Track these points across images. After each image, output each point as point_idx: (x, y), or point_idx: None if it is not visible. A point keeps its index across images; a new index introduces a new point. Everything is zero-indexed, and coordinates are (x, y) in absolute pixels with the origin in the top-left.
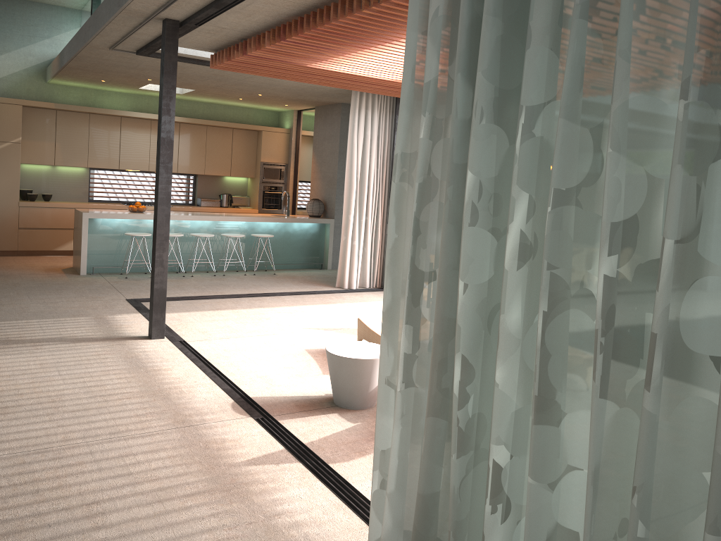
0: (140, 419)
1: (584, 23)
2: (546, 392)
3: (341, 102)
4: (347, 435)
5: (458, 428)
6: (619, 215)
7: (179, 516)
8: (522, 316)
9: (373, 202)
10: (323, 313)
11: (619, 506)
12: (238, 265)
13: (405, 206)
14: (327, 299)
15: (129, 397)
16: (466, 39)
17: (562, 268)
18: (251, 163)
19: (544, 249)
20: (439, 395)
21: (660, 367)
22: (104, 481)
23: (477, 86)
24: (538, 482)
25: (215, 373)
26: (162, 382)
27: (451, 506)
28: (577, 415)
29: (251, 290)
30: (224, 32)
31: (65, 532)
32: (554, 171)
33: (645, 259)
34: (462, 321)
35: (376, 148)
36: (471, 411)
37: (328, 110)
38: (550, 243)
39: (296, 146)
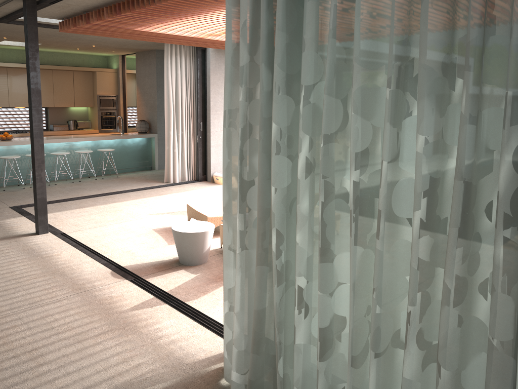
0: (48, 291)
1: (335, 41)
2: (325, 245)
3: (155, 49)
4: (193, 282)
5: (277, 270)
6: (359, 148)
7: (95, 349)
8: (309, 204)
9: (186, 121)
10: (159, 202)
11: (366, 299)
12: (89, 172)
13: (233, 141)
14: (159, 191)
15: (35, 277)
16: (266, 42)
17: (330, 177)
18: (90, 96)
19: (320, 167)
20: (263, 253)
21: (383, 227)
22: (36, 335)
23: (275, 72)
24: (324, 293)
25: (93, 253)
26: (57, 264)
27: (275, 313)
28: (342, 255)
29: (103, 190)
30: (71, 7)
31: (19, 371)
32: (323, 124)
33: (373, 170)
34: (275, 210)
35: (185, 82)
36: (283, 259)
37: (146, 55)
38: (323, 164)
39: (123, 81)
